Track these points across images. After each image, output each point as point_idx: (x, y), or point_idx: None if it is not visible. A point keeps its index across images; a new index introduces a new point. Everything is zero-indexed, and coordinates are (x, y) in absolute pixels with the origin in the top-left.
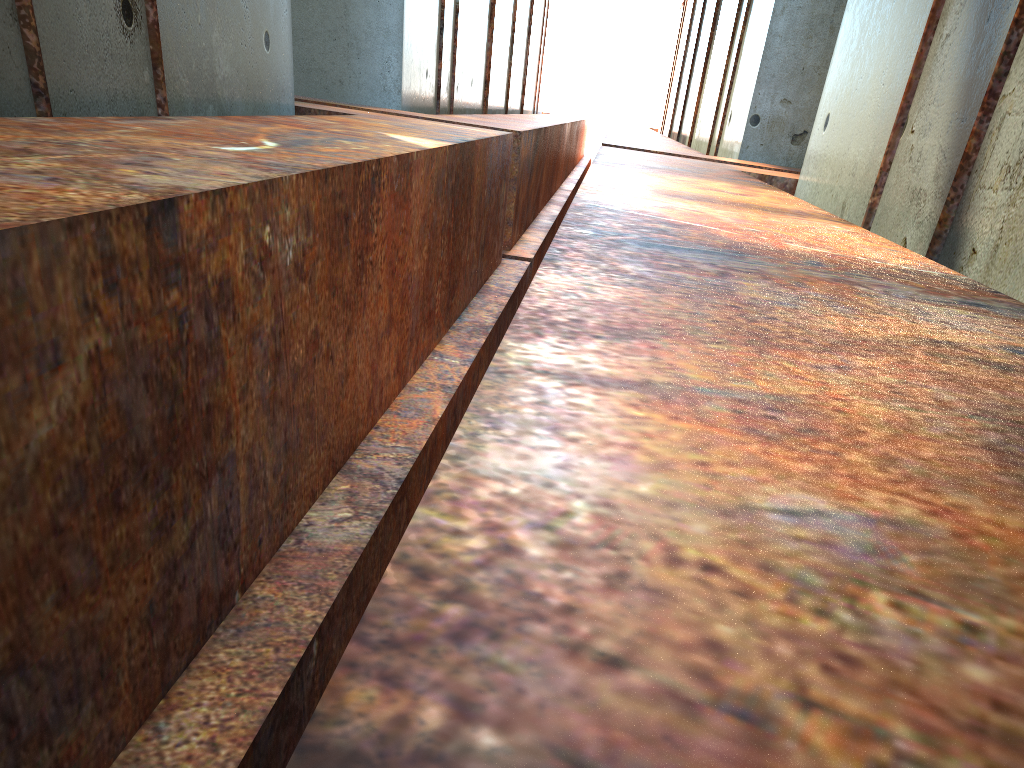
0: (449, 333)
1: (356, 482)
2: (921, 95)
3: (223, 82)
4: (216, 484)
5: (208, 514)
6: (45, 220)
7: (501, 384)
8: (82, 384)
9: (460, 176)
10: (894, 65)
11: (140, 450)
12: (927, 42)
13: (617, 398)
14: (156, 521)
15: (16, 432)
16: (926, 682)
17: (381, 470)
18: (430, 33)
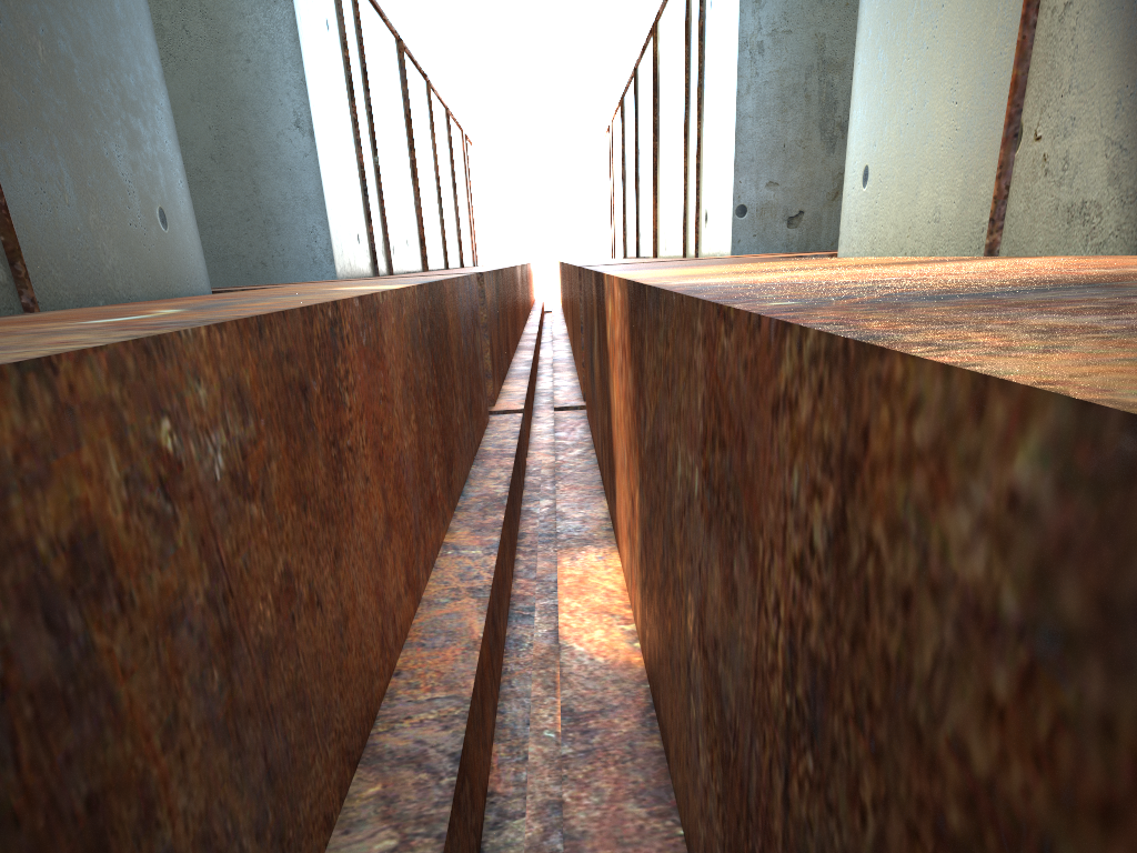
0: (456, 516)
1: (389, 776)
2: (1039, 90)
3: (113, 271)
4: None
5: None
6: None
7: None
8: None
9: (434, 323)
10: (970, 74)
11: None
12: (1030, 24)
13: None
14: None
15: None
16: None
17: (422, 745)
18: (354, 195)
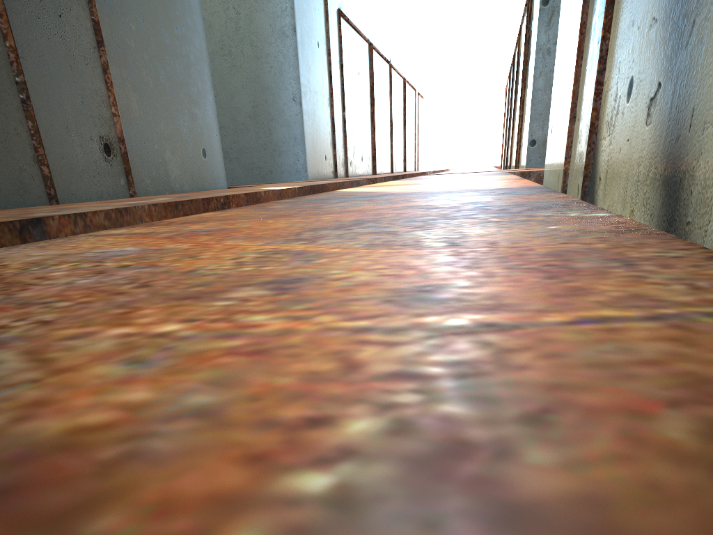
0: None
1: None
2: (580, 97)
3: (175, 179)
4: None
5: None
6: None
7: (55, 240)
8: None
9: None
10: (571, 85)
11: None
12: (579, 65)
13: (114, 237)
14: None
15: None
16: (20, 277)
17: None
18: (325, 134)
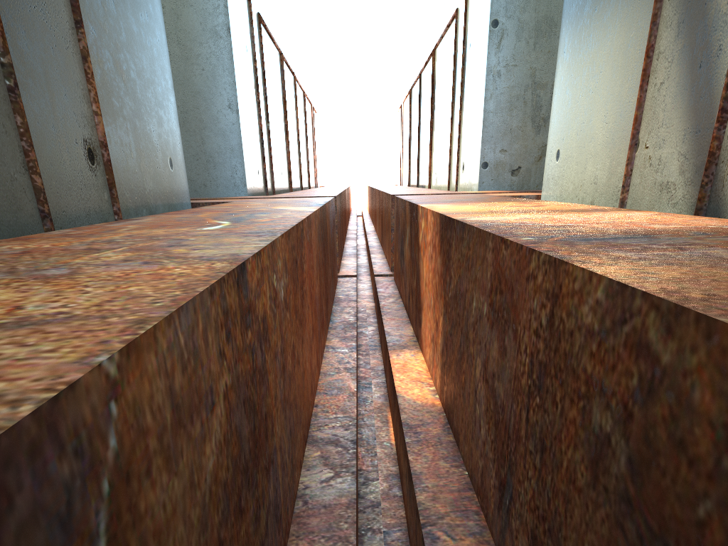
0: (330, 332)
1: (323, 448)
2: (648, 123)
3: (149, 193)
4: (271, 473)
5: (270, 498)
6: (200, 290)
7: None
8: (222, 417)
9: (323, 227)
10: (614, 110)
11: (245, 460)
12: (644, 90)
13: None
14: (254, 514)
15: (200, 469)
16: None
17: (336, 436)
18: (256, 146)
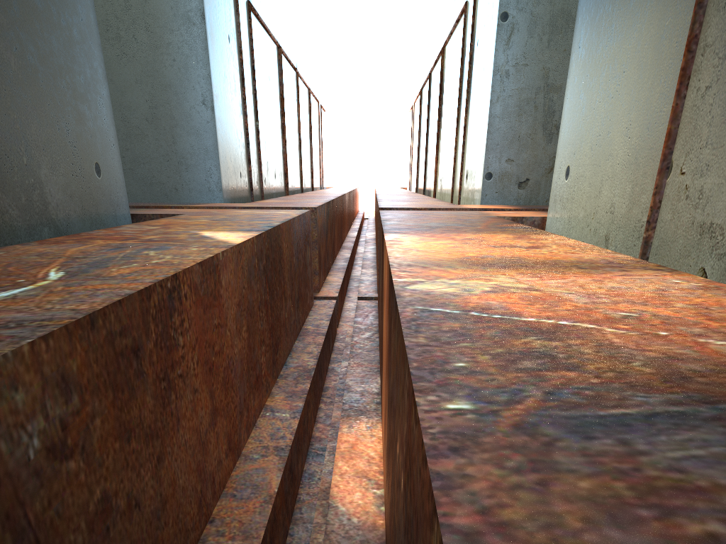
0: (278, 383)
1: None
2: (685, 141)
3: (57, 207)
4: None
5: None
6: None
7: None
8: None
9: (270, 256)
10: (639, 120)
11: None
12: (681, 96)
13: None
14: None
15: None
16: None
17: None
18: (239, 147)
